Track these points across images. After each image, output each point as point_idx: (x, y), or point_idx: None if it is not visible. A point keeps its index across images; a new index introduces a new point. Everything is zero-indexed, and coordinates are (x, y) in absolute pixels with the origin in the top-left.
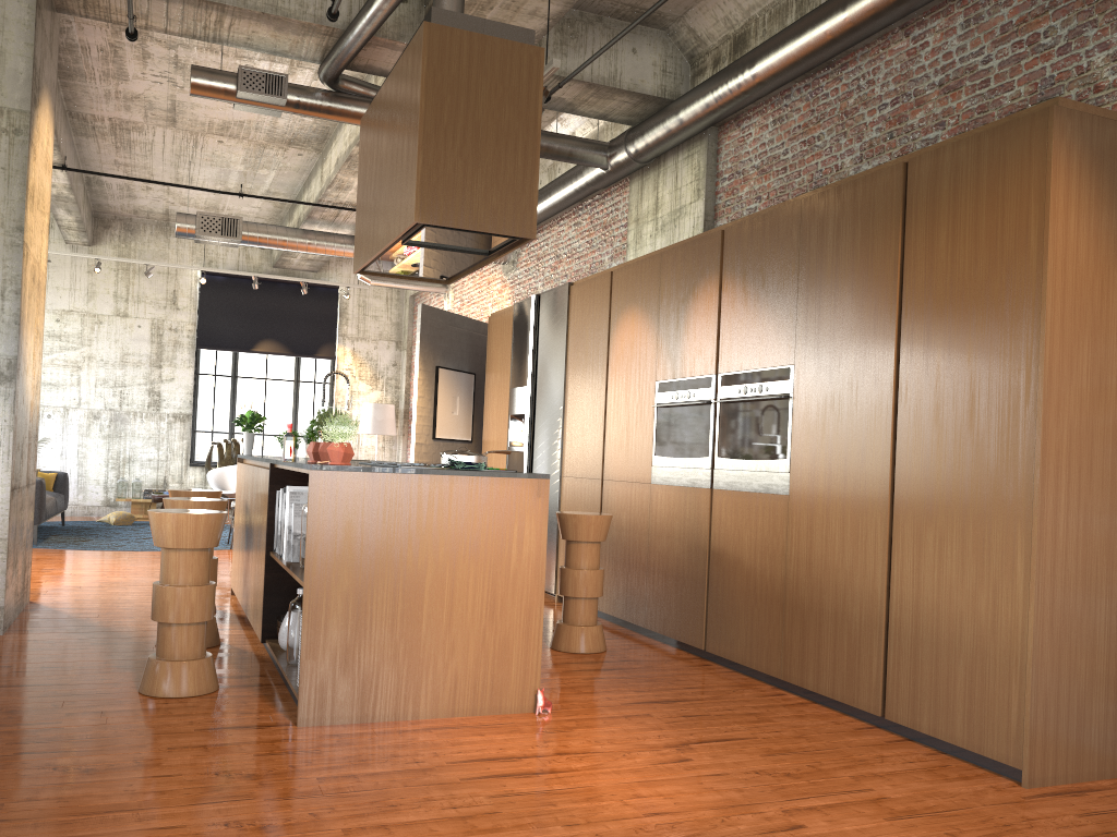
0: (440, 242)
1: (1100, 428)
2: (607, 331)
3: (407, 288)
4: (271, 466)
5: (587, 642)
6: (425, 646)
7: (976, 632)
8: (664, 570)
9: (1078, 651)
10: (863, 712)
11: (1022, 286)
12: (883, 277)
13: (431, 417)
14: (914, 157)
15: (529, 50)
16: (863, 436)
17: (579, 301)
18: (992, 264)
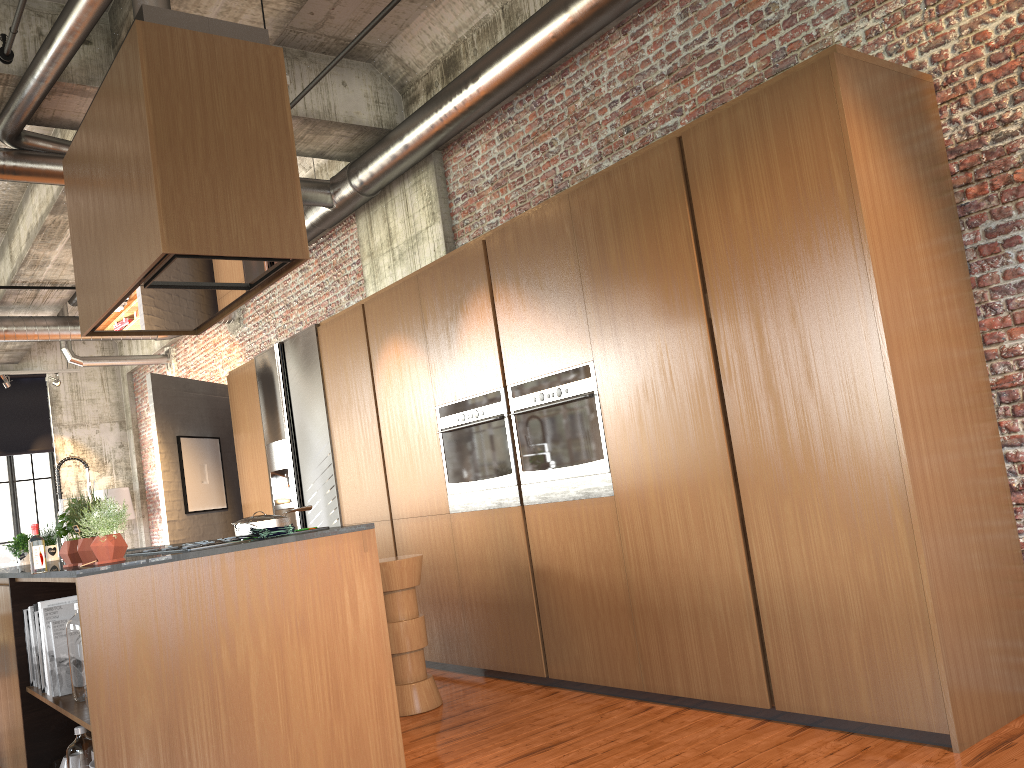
0: (192, 279)
1: (934, 366)
2: (368, 366)
3: (125, 363)
4: (11, 582)
5: (422, 699)
6: (264, 765)
7: (864, 598)
8: (483, 601)
9: (966, 595)
10: (746, 707)
11: (838, 235)
12: (677, 254)
13: (180, 491)
14: (688, 130)
15: (266, 50)
16: (688, 419)
17: (331, 340)
18: (798, 219)
